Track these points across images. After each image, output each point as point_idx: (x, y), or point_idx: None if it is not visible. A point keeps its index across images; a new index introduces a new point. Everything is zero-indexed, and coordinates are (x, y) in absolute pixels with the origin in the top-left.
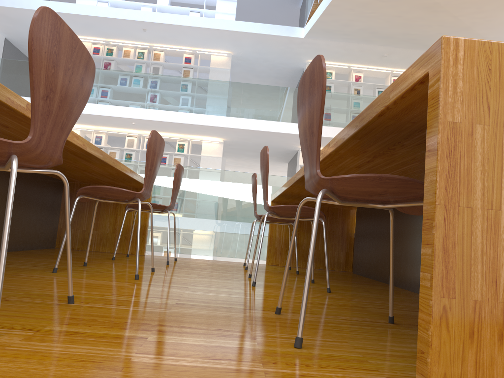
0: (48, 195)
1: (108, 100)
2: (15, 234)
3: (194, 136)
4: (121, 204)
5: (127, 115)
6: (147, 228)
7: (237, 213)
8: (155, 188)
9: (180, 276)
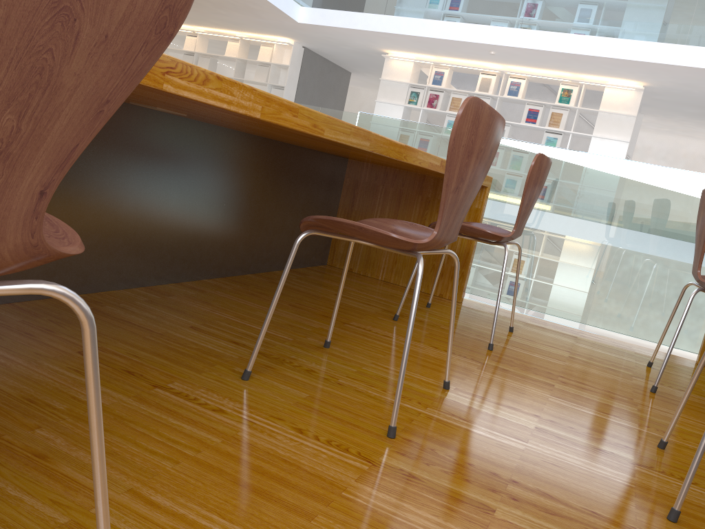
0: (318, 183)
1: (457, 14)
2: (255, 247)
3: (592, 77)
4: (432, 209)
5: (484, 39)
6: (472, 256)
7: (652, 253)
8: (496, 184)
9: (497, 422)
